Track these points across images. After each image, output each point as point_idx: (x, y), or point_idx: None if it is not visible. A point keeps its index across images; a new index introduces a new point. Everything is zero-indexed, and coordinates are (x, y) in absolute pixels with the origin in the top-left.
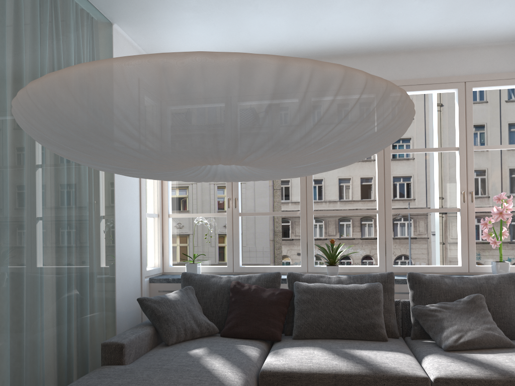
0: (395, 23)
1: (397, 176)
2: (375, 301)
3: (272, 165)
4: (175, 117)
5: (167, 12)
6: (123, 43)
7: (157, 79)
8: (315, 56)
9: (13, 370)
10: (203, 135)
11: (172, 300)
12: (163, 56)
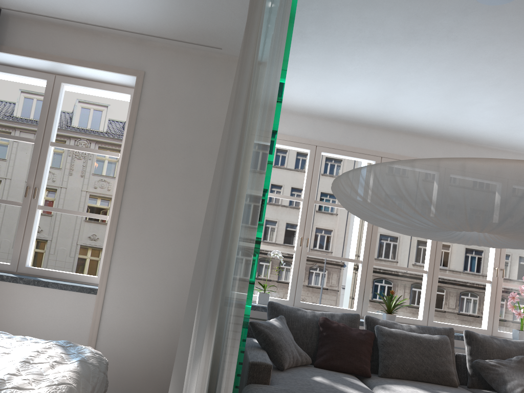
0: (481, 123)
1: None
2: (448, 351)
3: None
4: None
5: (319, 68)
6: None
7: None
8: (395, 128)
9: None
10: None
11: (279, 327)
12: None
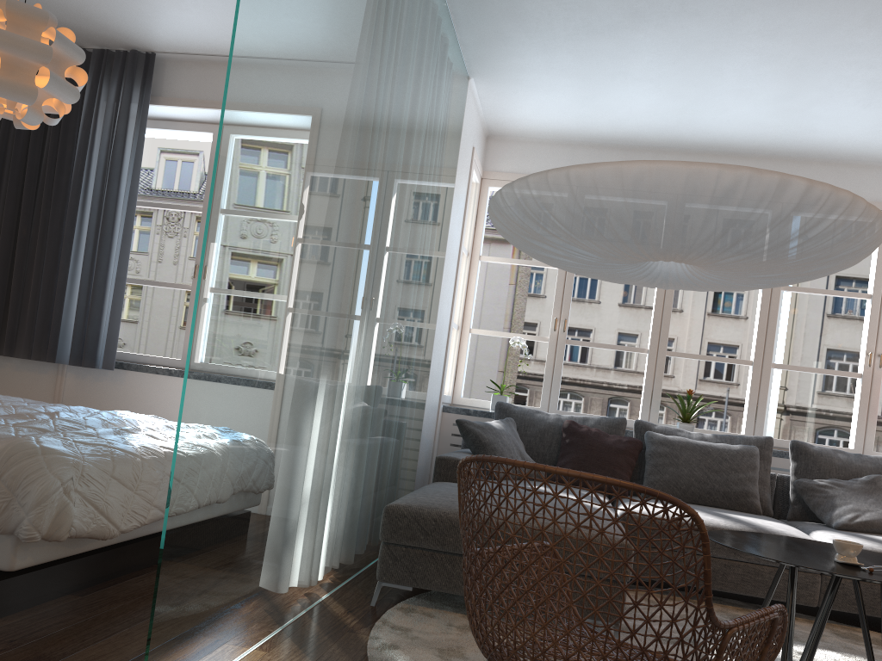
0: (819, 126)
1: (708, 344)
2: (751, 466)
3: (735, 271)
4: (704, 214)
5: (545, 75)
6: (471, 102)
7: (708, 183)
8: (698, 149)
9: (371, 459)
10: (713, 233)
11: (497, 428)
12: (719, 166)
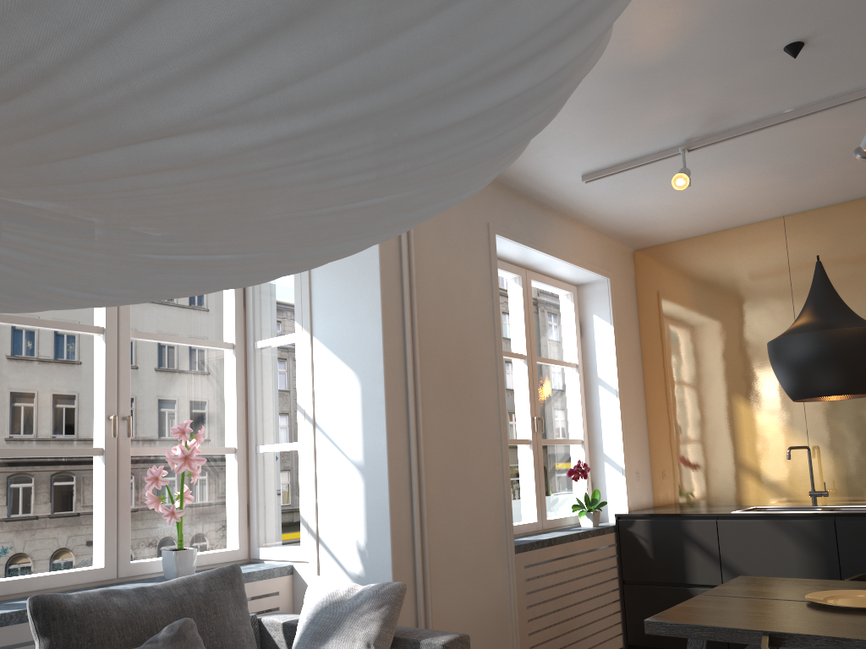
0: None
1: None
2: None
3: (110, 226)
4: None
5: None
6: None
7: None
8: None
9: None
10: None
11: None
12: None
